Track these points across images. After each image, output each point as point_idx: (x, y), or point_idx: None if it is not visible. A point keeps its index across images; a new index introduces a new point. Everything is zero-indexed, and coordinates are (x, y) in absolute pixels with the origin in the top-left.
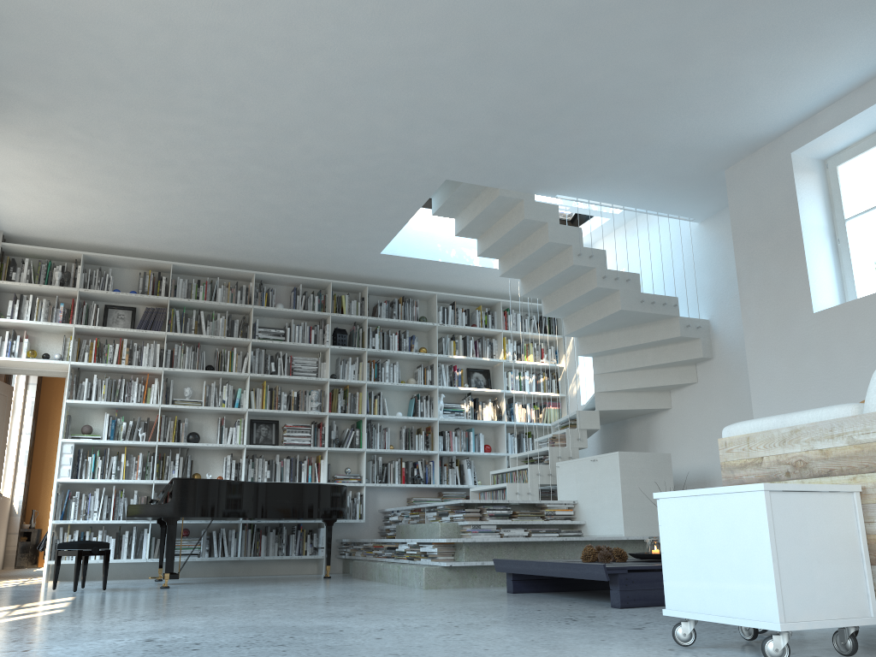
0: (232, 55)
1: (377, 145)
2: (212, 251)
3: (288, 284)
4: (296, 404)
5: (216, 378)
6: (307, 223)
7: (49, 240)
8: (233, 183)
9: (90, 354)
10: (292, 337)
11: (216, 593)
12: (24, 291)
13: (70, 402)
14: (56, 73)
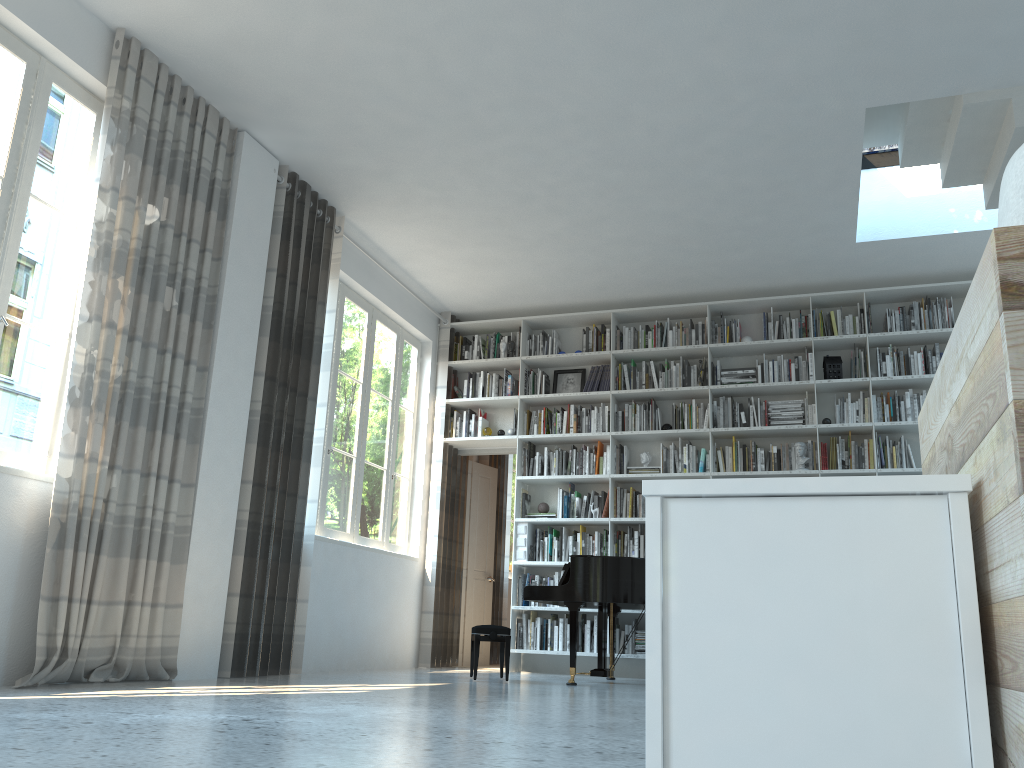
0: (486, 47)
1: (732, 94)
2: (649, 288)
3: (758, 310)
4: (776, 462)
5: (677, 439)
6: (728, 226)
7: (493, 312)
8: (607, 199)
9: (539, 426)
10: (765, 376)
11: (588, 693)
12: (477, 368)
13: (520, 479)
14: (366, 135)
